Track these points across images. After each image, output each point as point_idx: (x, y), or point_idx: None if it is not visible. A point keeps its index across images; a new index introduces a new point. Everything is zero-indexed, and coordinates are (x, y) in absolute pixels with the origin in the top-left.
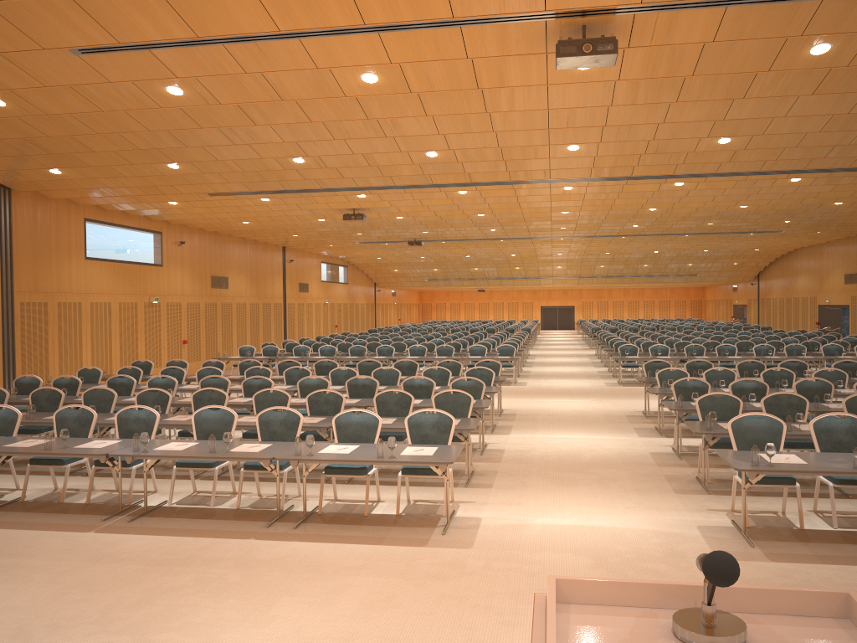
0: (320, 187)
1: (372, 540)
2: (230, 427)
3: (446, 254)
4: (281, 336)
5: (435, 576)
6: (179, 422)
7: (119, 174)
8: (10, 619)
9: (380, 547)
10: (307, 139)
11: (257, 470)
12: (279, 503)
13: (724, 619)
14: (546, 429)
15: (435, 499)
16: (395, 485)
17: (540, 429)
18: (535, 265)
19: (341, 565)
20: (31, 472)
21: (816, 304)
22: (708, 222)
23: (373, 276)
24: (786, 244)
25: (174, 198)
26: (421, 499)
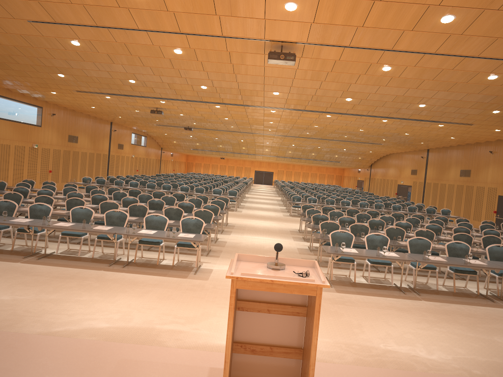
0: (141, 95)
1: (160, 274)
2: (90, 217)
3: (204, 136)
4: (105, 173)
5: (190, 289)
6: (61, 213)
7: (28, 75)
8: None
9: (165, 277)
10: (140, 73)
11: (104, 239)
12: (115, 256)
13: (280, 263)
14: (249, 234)
15: (191, 260)
16: (171, 253)
17: (246, 233)
18: (253, 147)
19: (147, 283)
20: None
21: (397, 183)
22: (344, 135)
23: (161, 144)
24: (385, 150)
25: (55, 90)
26: (184, 260)
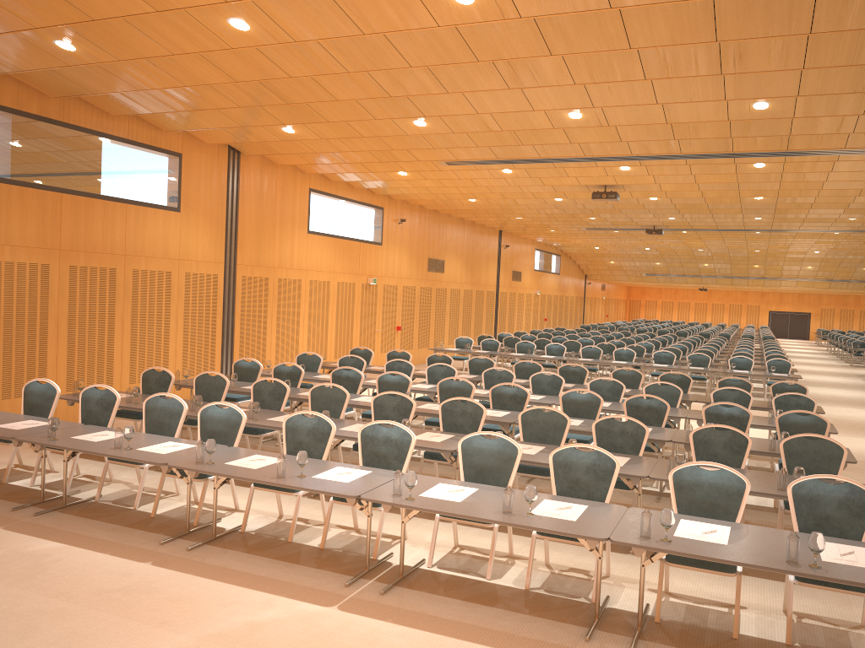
0: (583, 155)
1: None
2: (511, 465)
3: (677, 246)
4: (491, 327)
5: None
6: (433, 444)
7: (356, 134)
8: None
9: None
10: (607, 79)
11: (557, 537)
12: (598, 600)
13: None
14: None
15: (829, 616)
16: (742, 573)
17: None
18: (779, 264)
19: None
20: (250, 483)
21: None
22: None
23: (585, 268)
24: None
25: (406, 168)
26: (805, 612)
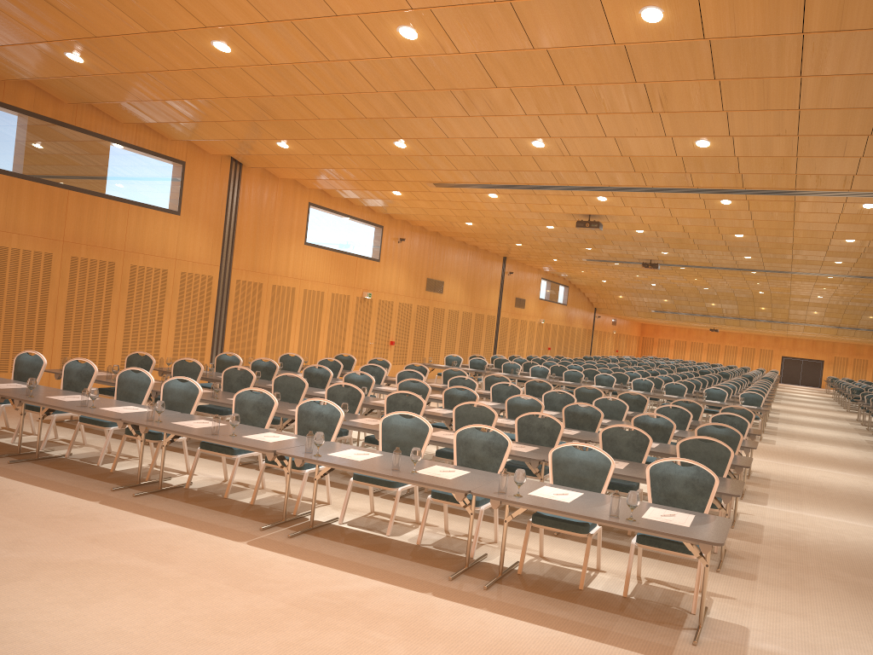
0: (557, 183)
1: (589, 631)
2: (422, 441)
3: (681, 283)
4: (490, 351)
5: None
6: (366, 426)
7: (344, 151)
8: (108, 651)
9: (602, 646)
10: (554, 112)
11: (447, 501)
12: (469, 550)
13: None
14: (816, 506)
15: (676, 583)
16: (619, 550)
17: (807, 504)
18: (785, 307)
19: None
20: (208, 456)
21: None
22: None
23: (594, 301)
24: None
25: (398, 187)
26: (656, 579)
